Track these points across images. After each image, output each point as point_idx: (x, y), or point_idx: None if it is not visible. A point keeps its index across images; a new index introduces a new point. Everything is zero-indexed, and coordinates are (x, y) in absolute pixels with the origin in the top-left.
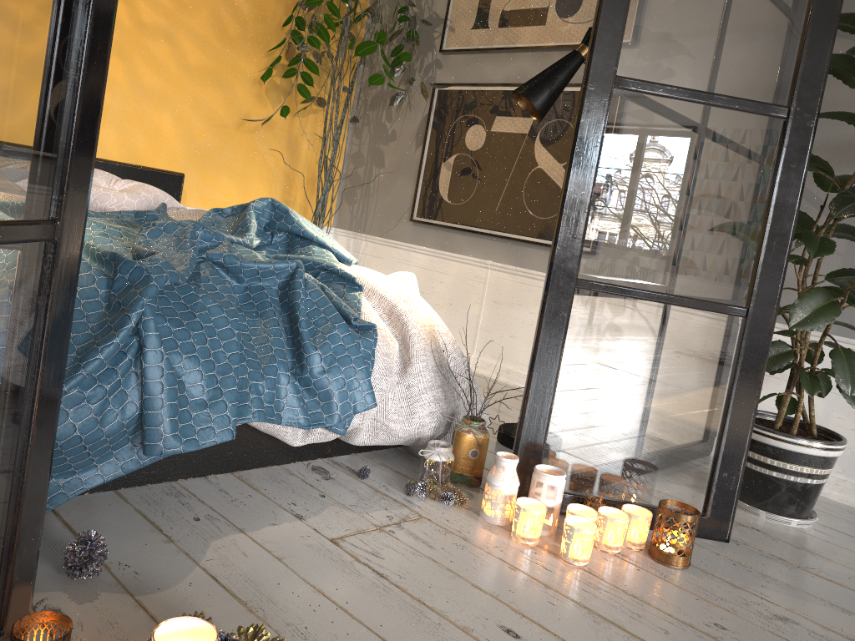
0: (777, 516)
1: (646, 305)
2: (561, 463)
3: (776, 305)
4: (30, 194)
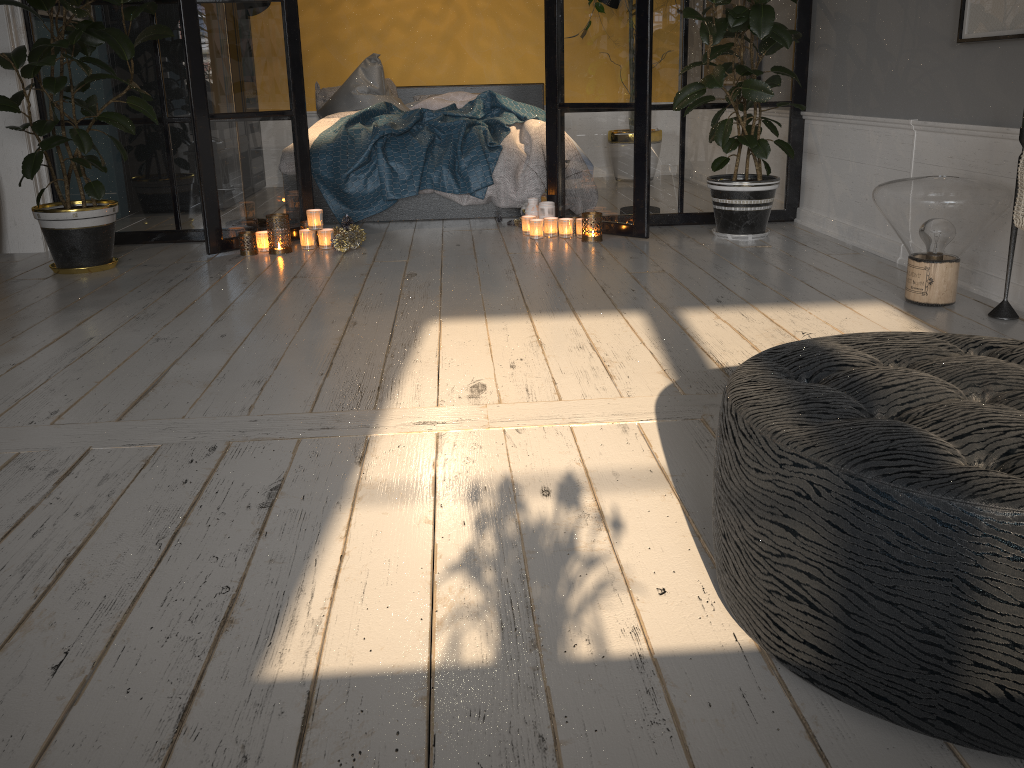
0: (719, 233)
1: (590, 111)
2: (567, 203)
3: (646, 98)
4: (279, 104)
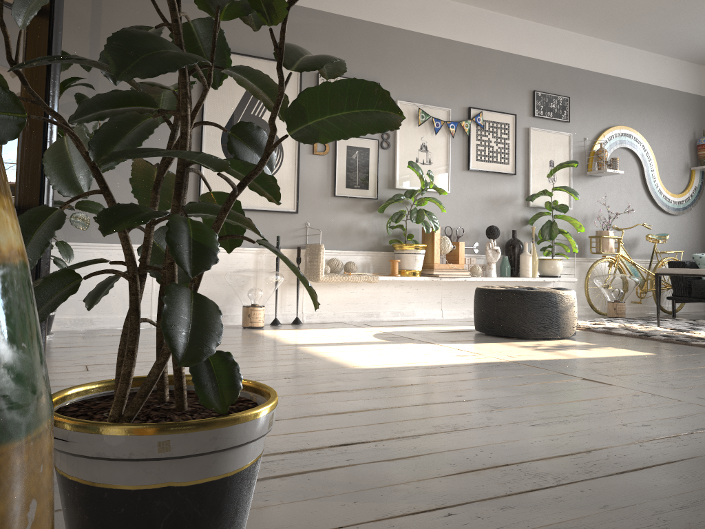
0: None
1: None
2: None
3: None
4: None
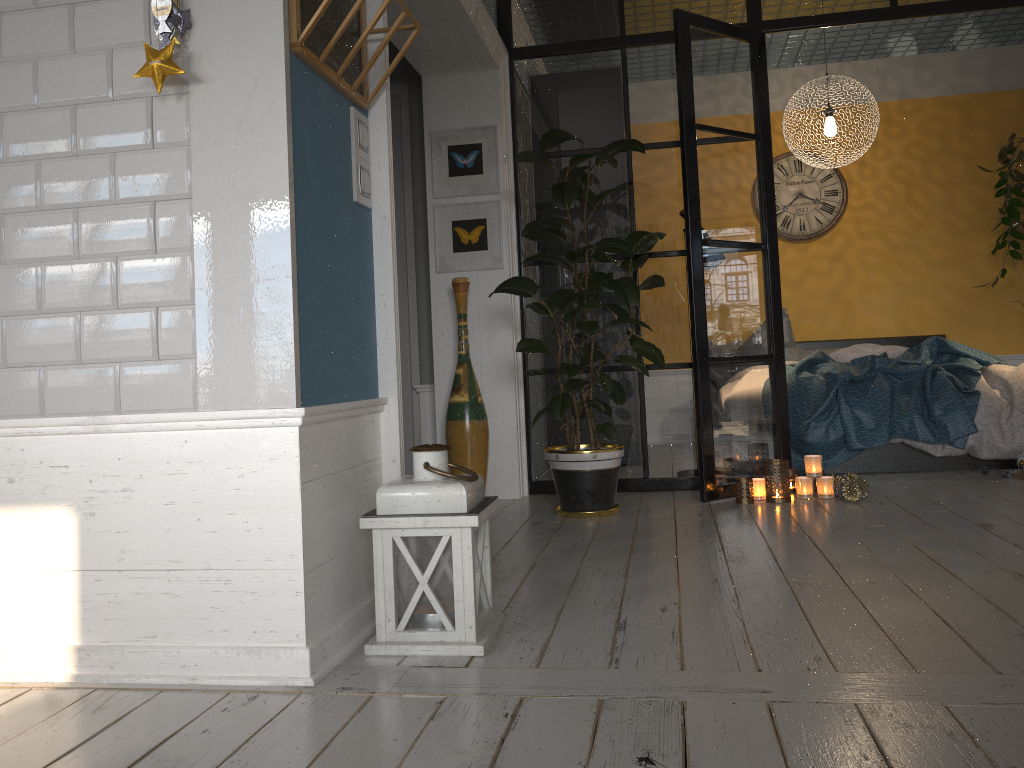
0: None
1: None
2: None
3: None
4: (762, 347)
